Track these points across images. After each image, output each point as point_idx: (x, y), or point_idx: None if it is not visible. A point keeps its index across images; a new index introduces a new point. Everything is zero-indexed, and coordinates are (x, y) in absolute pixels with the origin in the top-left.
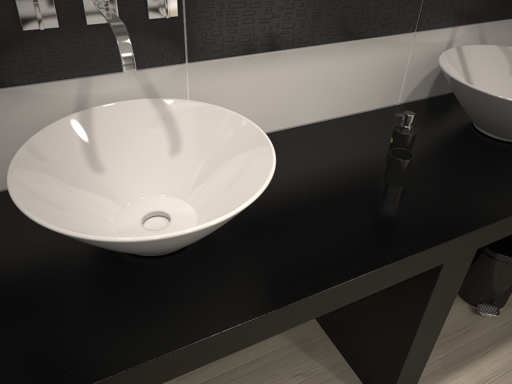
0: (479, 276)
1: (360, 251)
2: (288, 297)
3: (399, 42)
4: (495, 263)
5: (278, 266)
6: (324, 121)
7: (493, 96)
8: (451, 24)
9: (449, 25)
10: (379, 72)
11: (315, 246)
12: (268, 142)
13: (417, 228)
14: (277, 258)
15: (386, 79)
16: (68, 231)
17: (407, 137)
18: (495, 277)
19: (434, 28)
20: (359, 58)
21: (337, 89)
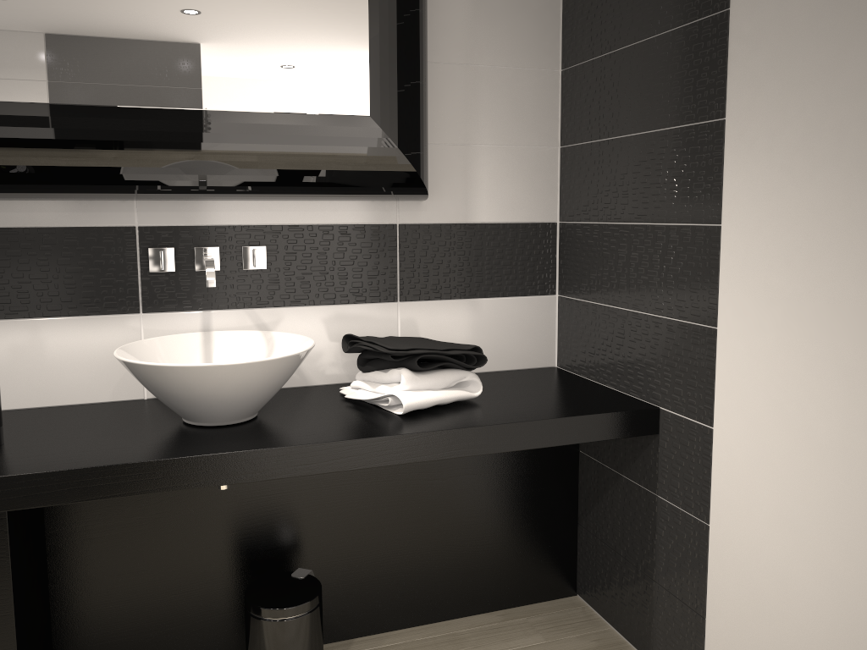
0: (247, 649)
1: None
2: None
3: (119, 323)
4: (251, 620)
5: None
6: (21, 409)
7: (117, 358)
8: (197, 307)
9: (195, 308)
10: (98, 356)
11: None
12: None
13: None
14: None
15: (112, 366)
16: None
17: None
18: (257, 647)
19: (170, 310)
20: (60, 338)
21: (35, 372)
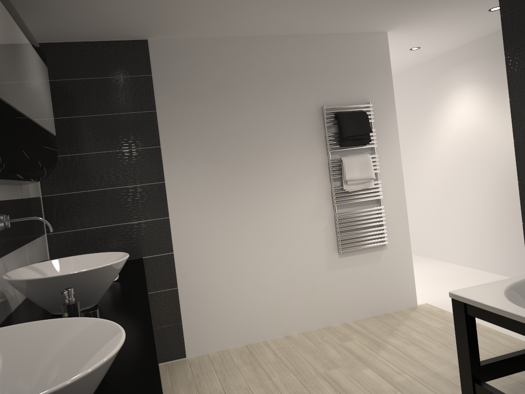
0: None
1: (136, 361)
2: (155, 388)
3: None
4: None
5: (122, 391)
6: None
7: (82, 271)
8: None
9: None
10: None
11: (116, 377)
12: (45, 320)
13: (134, 342)
14: (113, 392)
15: None
16: (75, 376)
17: (78, 303)
18: None
19: None
20: None
21: None
